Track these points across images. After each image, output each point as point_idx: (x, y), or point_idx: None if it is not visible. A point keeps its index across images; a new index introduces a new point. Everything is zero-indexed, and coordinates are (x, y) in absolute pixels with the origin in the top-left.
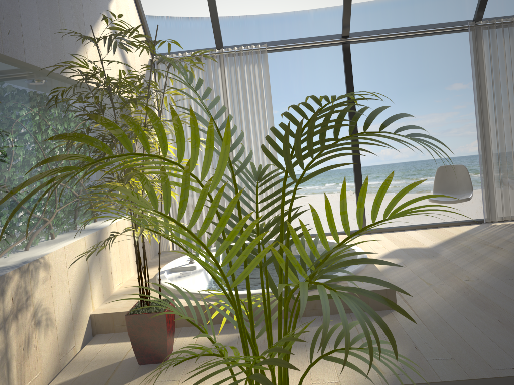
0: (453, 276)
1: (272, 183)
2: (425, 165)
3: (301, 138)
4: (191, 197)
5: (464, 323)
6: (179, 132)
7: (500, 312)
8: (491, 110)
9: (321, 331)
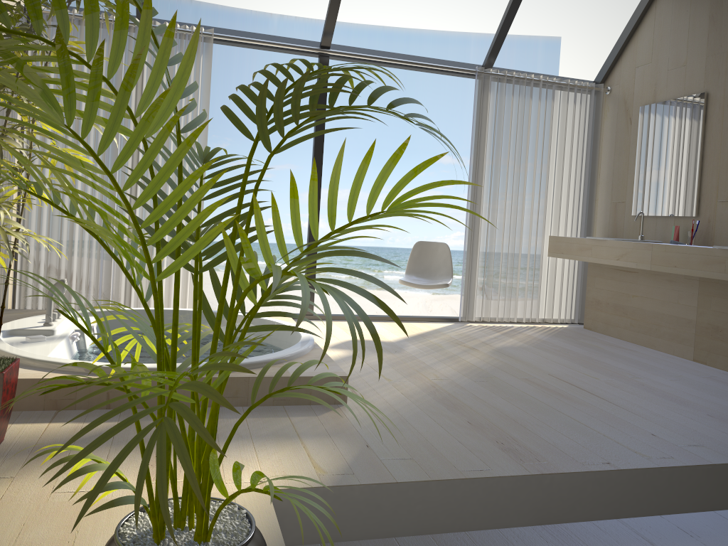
0: (419, 373)
1: (226, 168)
2: (393, 255)
3: (234, 191)
4: (59, 234)
5: (428, 422)
6: (122, 24)
7: (471, 413)
8: (486, 181)
9: (242, 423)
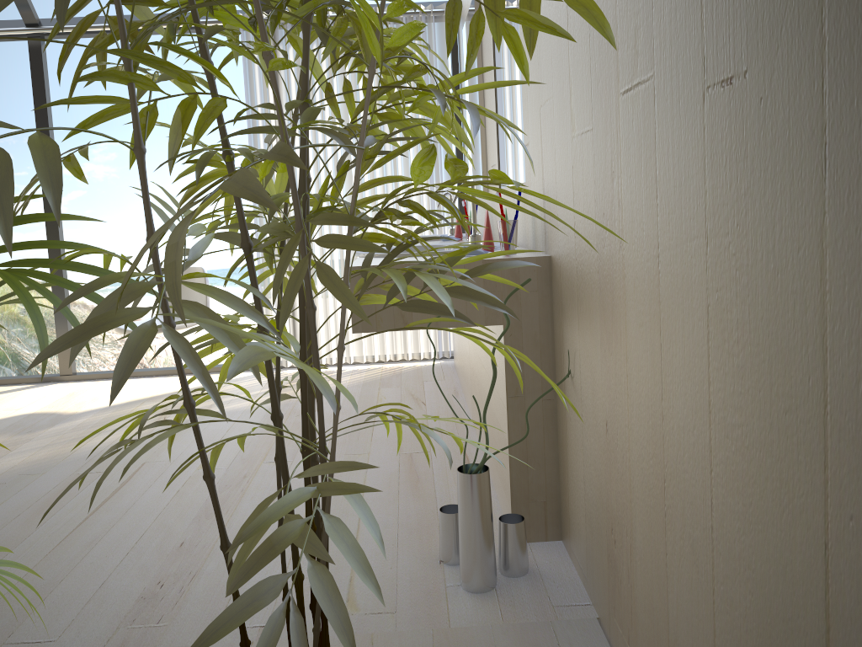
0: None
1: None
2: None
3: None
4: None
5: None
6: None
7: None
8: None
9: None
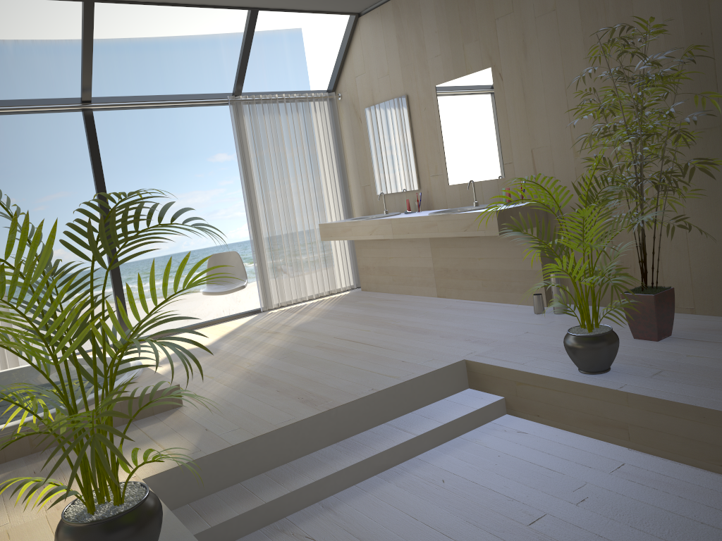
0: (235, 365)
1: (70, 276)
2: (191, 257)
3: (7, 232)
4: None
5: (248, 400)
6: (13, 232)
7: (278, 384)
8: (258, 190)
9: None
